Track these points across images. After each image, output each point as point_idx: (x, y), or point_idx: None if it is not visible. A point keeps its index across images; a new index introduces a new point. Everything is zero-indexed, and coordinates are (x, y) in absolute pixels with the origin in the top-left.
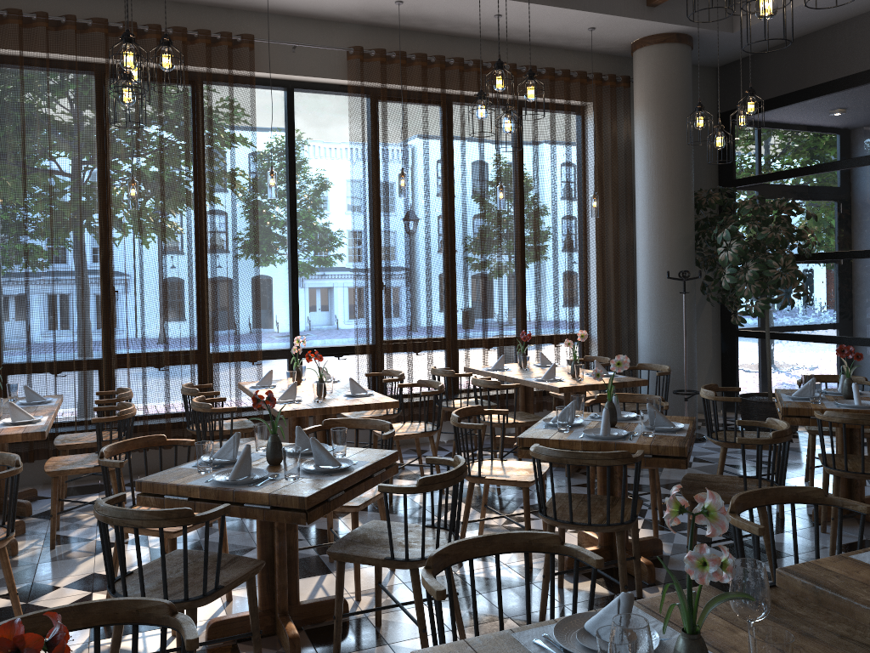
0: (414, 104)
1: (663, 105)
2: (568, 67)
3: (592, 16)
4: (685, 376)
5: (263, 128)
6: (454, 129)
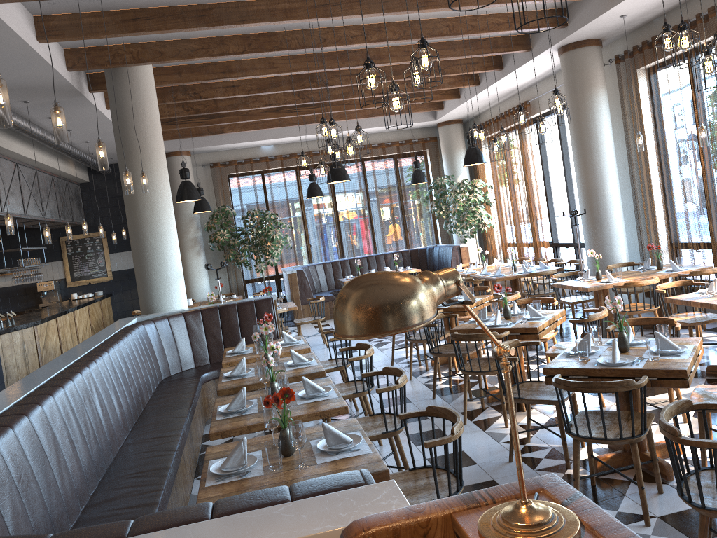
0: None
1: None
2: None
3: None
4: None
5: None
6: None
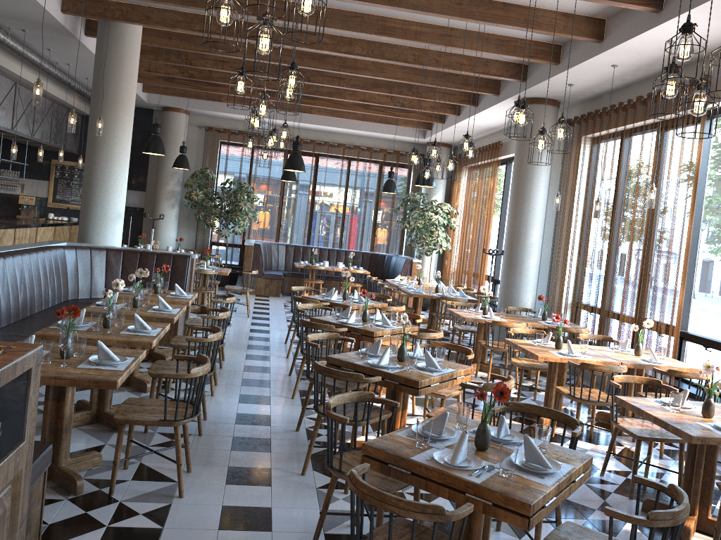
0: None
1: None
2: None
3: None
4: None
5: None
6: None
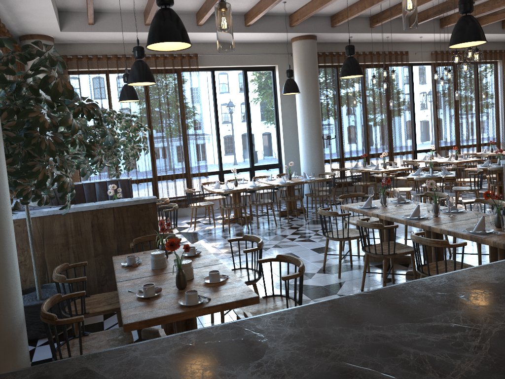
0: (450, 67)
1: None
2: (494, 48)
3: None
4: None
5: (403, 79)
6: (462, 75)
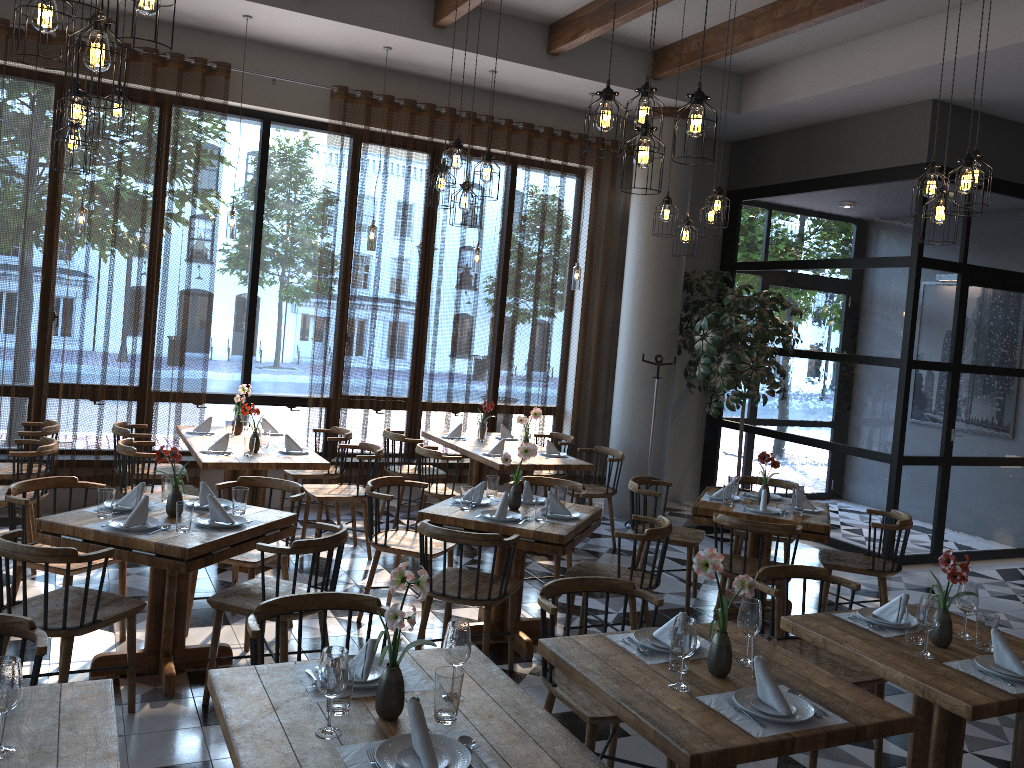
0: (397, 151)
1: (660, 181)
2: (571, 127)
3: (591, 83)
4: (649, 463)
5: (234, 160)
6: None
